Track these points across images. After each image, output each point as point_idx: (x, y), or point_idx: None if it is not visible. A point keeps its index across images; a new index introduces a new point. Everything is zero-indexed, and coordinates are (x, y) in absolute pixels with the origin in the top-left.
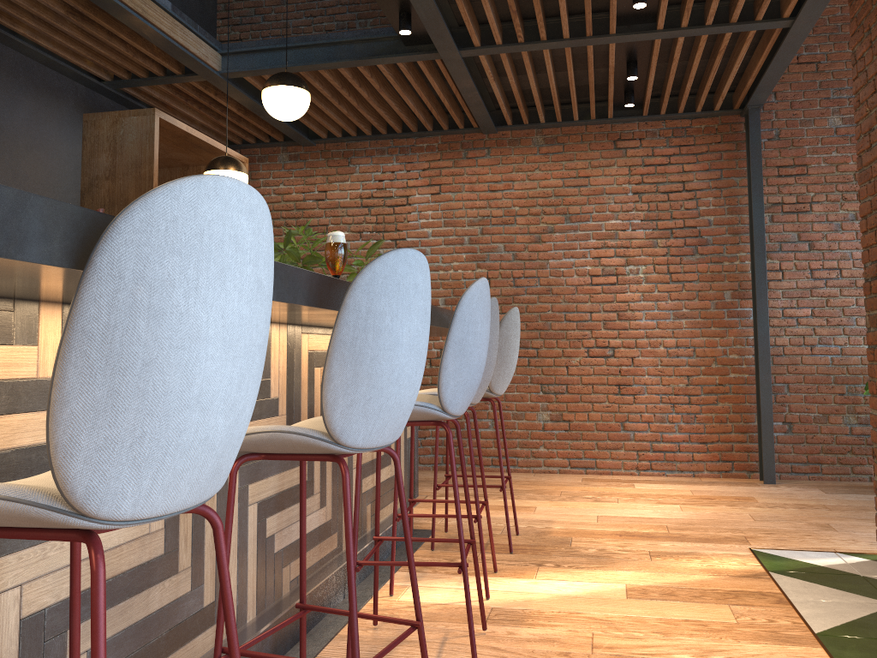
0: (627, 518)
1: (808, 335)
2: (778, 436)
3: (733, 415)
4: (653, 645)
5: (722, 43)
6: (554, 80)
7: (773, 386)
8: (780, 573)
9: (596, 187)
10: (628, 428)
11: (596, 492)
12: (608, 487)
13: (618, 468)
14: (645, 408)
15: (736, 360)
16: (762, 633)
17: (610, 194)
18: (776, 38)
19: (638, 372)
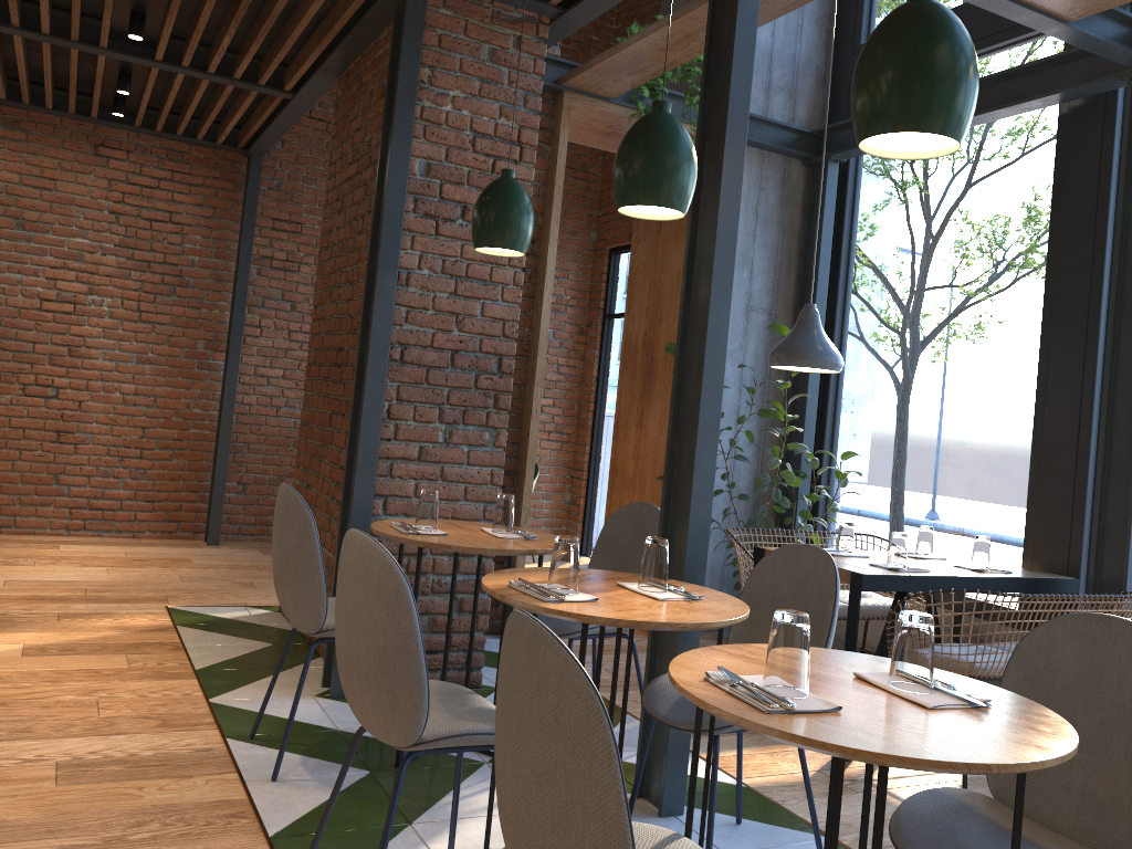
0: (42, 582)
1: (276, 396)
2: (230, 497)
3: (187, 473)
4: (40, 691)
5: (225, 91)
6: (25, 64)
7: (234, 445)
8: (187, 626)
9: (64, 194)
10: (63, 482)
11: (9, 554)
12: (26, 549)
13: (44, 527)
14: (88, 460)
15: (200, 415)
16: (149, 673)
17: (81, 207)
18: (279, 103)
19: (85, 418)
